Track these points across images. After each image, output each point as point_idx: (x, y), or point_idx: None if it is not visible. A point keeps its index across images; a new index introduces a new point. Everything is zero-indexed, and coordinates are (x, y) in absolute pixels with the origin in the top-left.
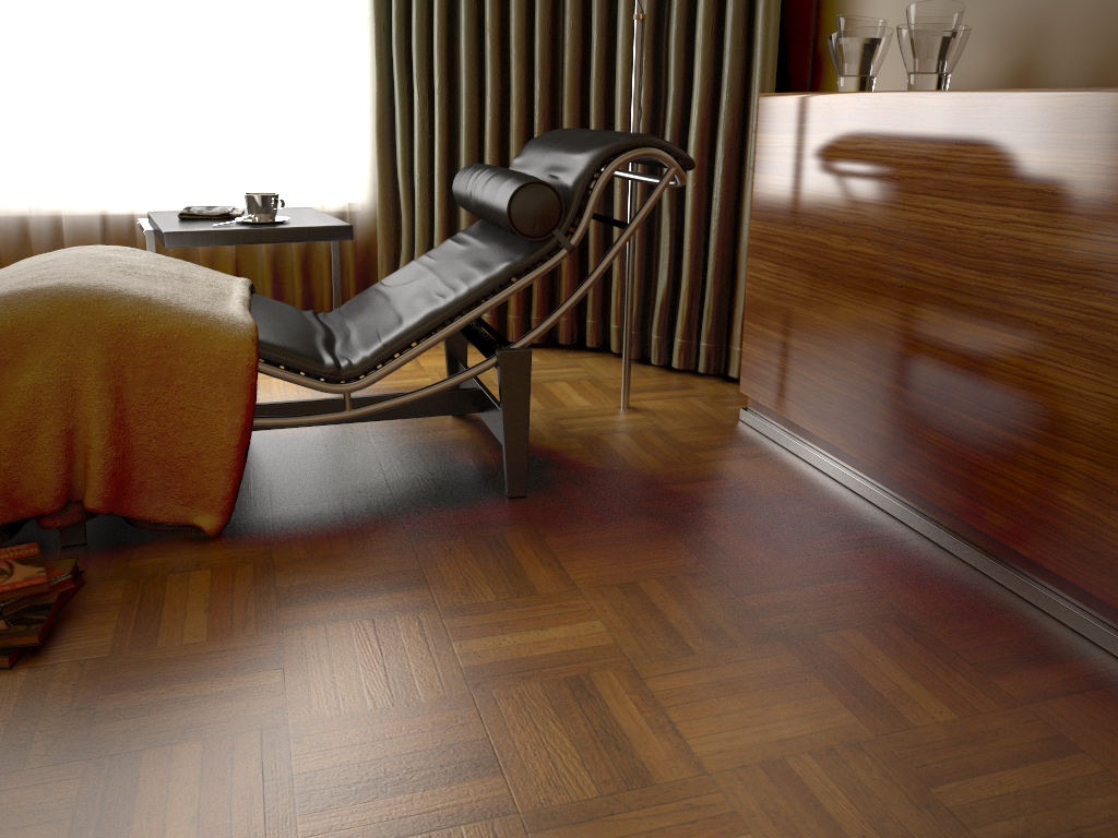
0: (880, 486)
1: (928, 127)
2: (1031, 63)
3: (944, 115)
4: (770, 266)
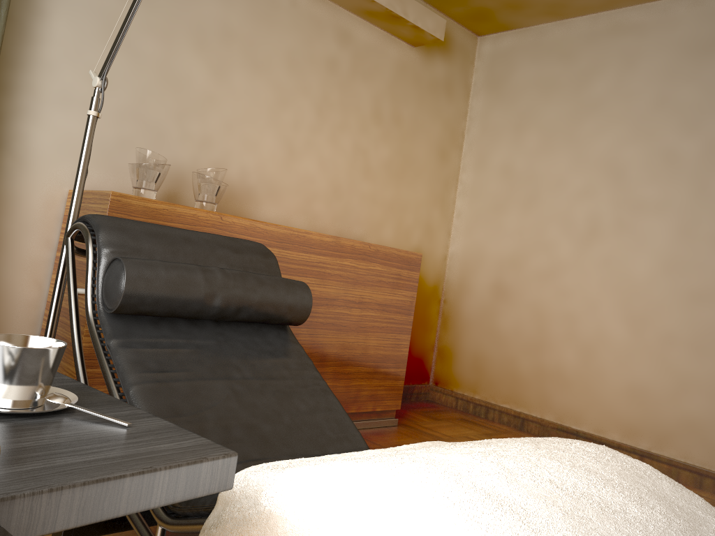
0: None
1: (268, 239)
2: (175, 194)
3: (277, 235)
4: None
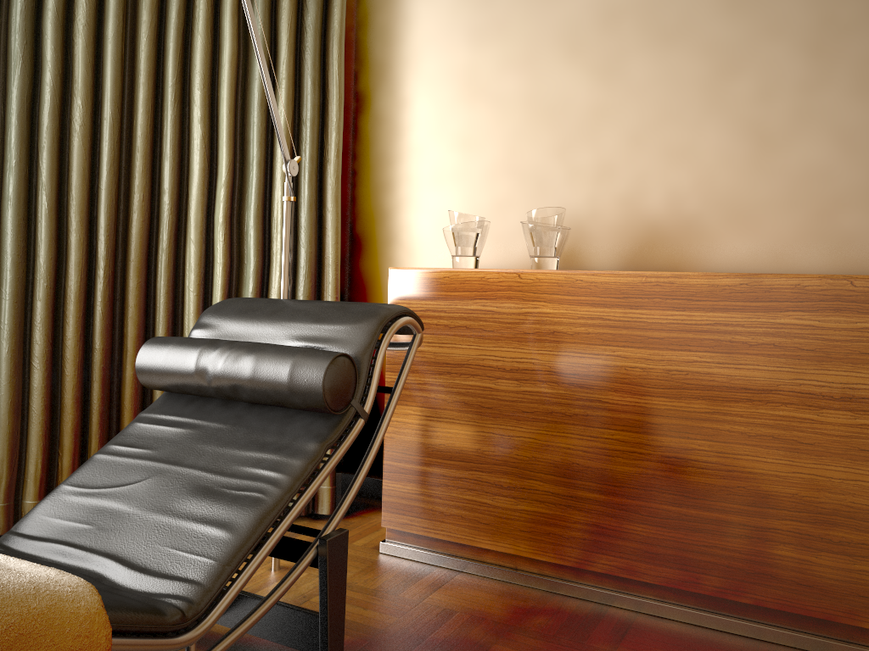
0: (572, 579)
1: (601, 296)
2: (573, 251)
3: (616, 288)
4: (418, 410)
